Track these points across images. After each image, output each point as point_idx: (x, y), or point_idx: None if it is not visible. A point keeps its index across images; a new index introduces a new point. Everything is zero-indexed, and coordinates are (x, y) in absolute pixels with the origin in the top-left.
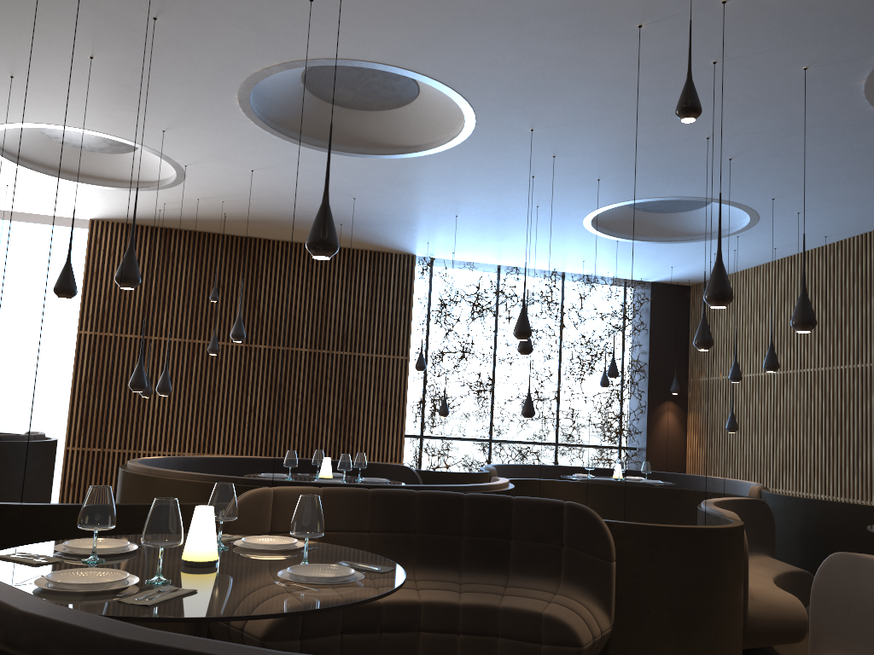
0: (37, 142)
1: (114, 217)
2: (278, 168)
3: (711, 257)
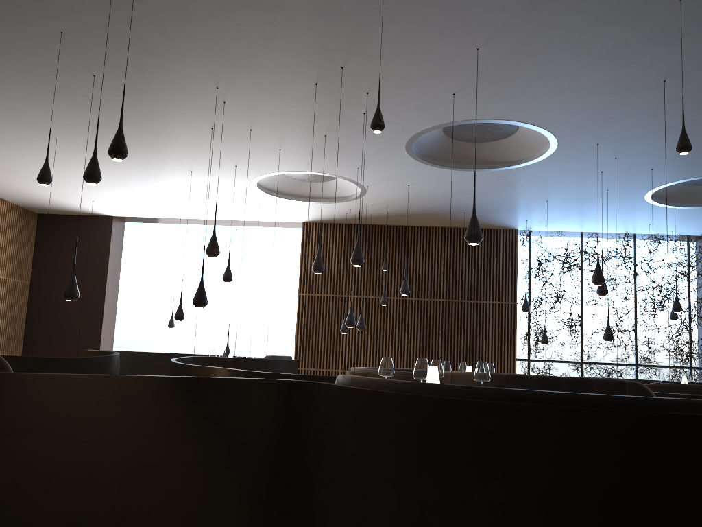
0: (279, 180)
1: (317, 219)
2: (425, 182)
3: None
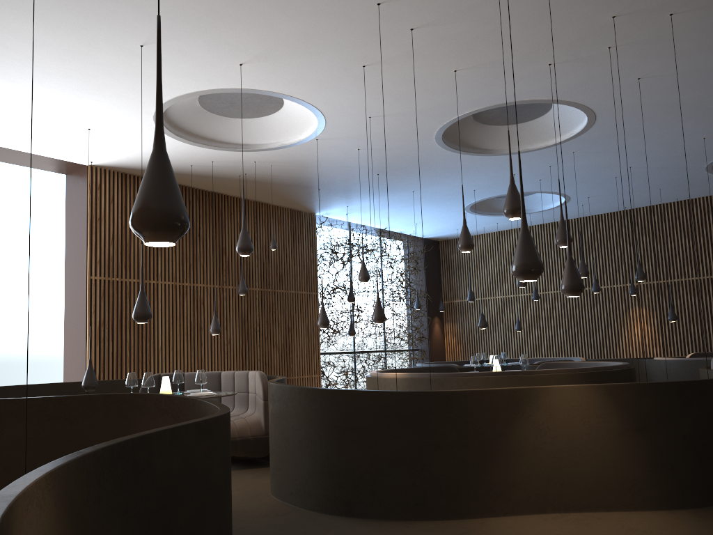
0: (188, 99)
1: (124, 166)
2: (381, 150)
3: (489, 225)
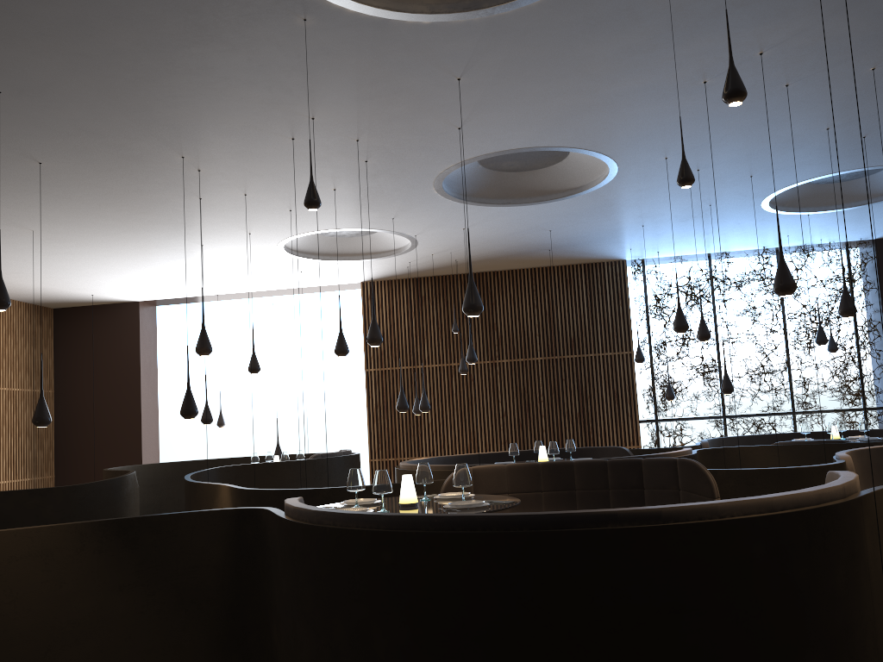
0: (314, 240)
1: (377, 277)
2: (482, 223)
3: None
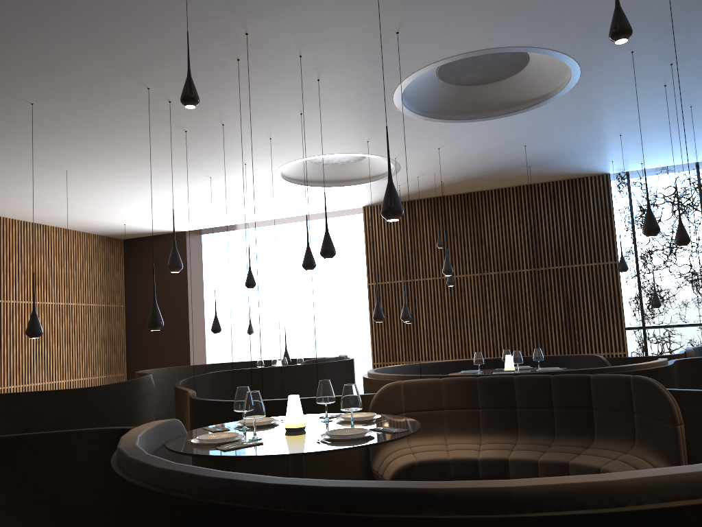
0: (310, 169)
1: (375, 201)
2: (455, 141)
3: None
